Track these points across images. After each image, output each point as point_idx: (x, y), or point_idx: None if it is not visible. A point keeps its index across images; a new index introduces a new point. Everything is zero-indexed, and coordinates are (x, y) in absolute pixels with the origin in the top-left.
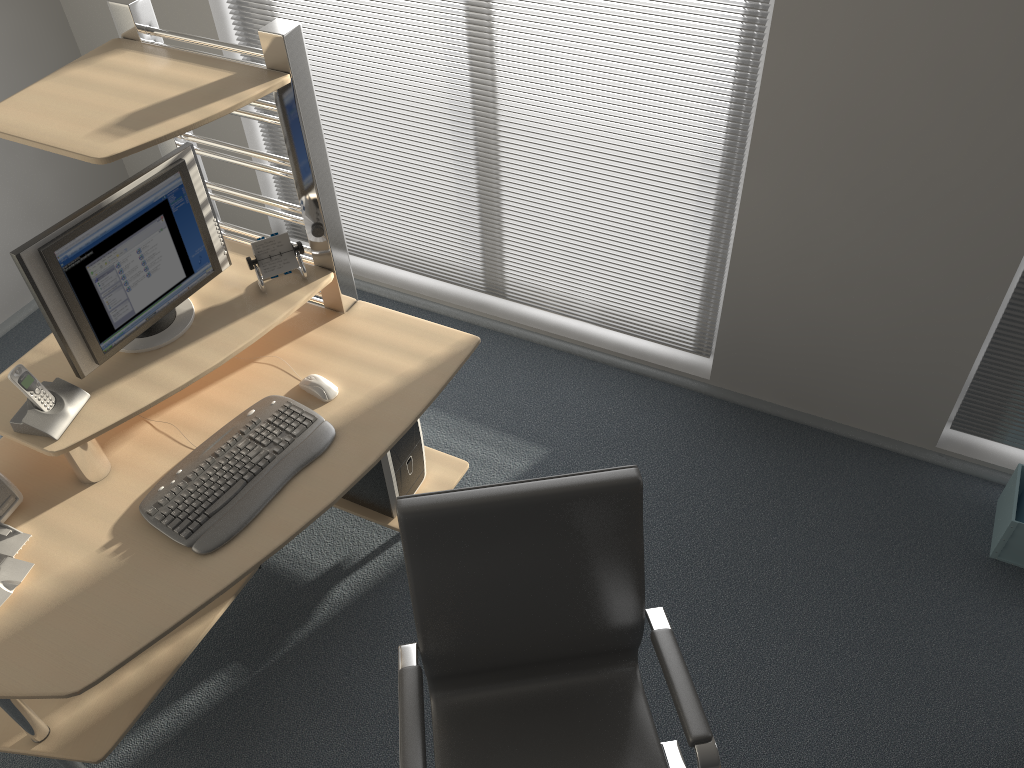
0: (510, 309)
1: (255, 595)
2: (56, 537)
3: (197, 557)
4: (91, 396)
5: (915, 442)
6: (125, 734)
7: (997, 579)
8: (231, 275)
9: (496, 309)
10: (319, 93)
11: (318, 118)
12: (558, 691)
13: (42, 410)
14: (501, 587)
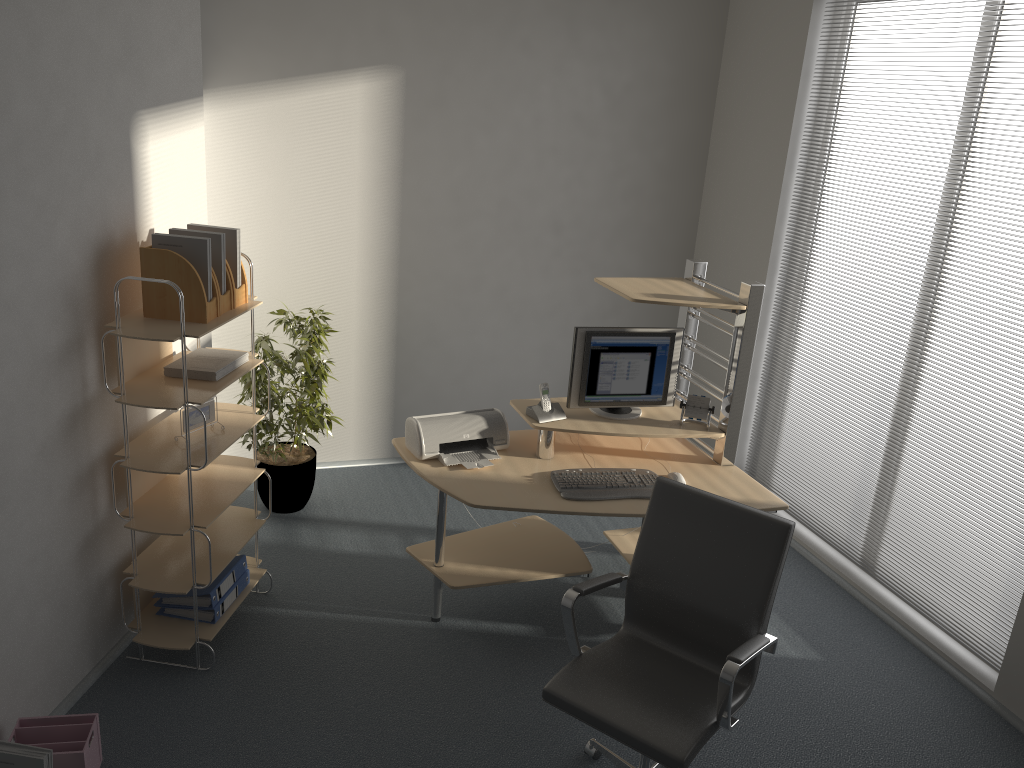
0: (864, 581)
1: (576, 610)
2: (509, 464)
3: (559, 497)
4: (566, 418)
5: None
6: (470, 587)
7: None
8: (670, 413)
9: (853, 576)
10: (799, 382)
11: (754, 338)
12: (691, 667)
13: (542, 409)
14: (686, 554)
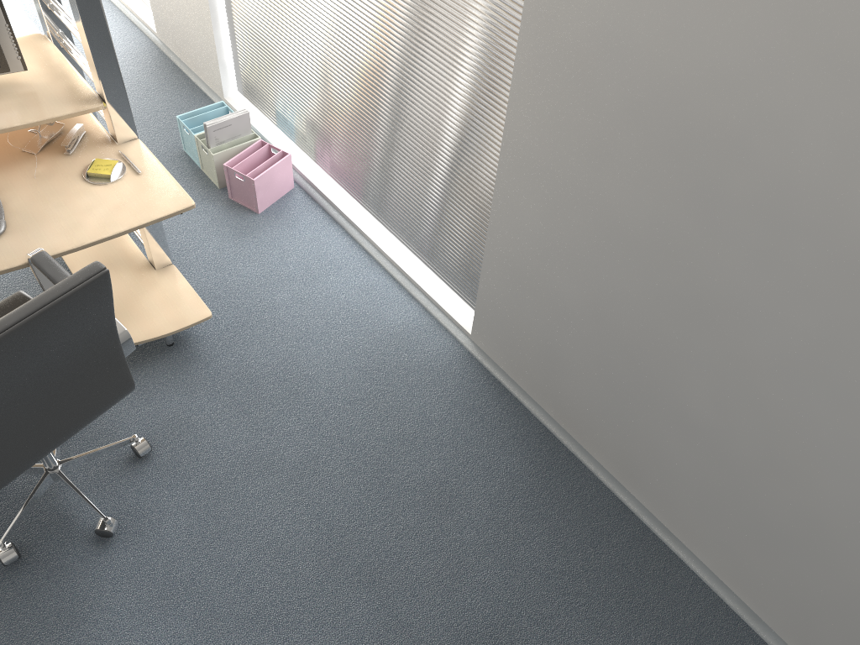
0: None
1: None
2: None
3: None
4: None
5: (218, 94)
6: None
7: (172, 158)
8: None
9: None
10: None
11: None
12: None
13: None
14: None
